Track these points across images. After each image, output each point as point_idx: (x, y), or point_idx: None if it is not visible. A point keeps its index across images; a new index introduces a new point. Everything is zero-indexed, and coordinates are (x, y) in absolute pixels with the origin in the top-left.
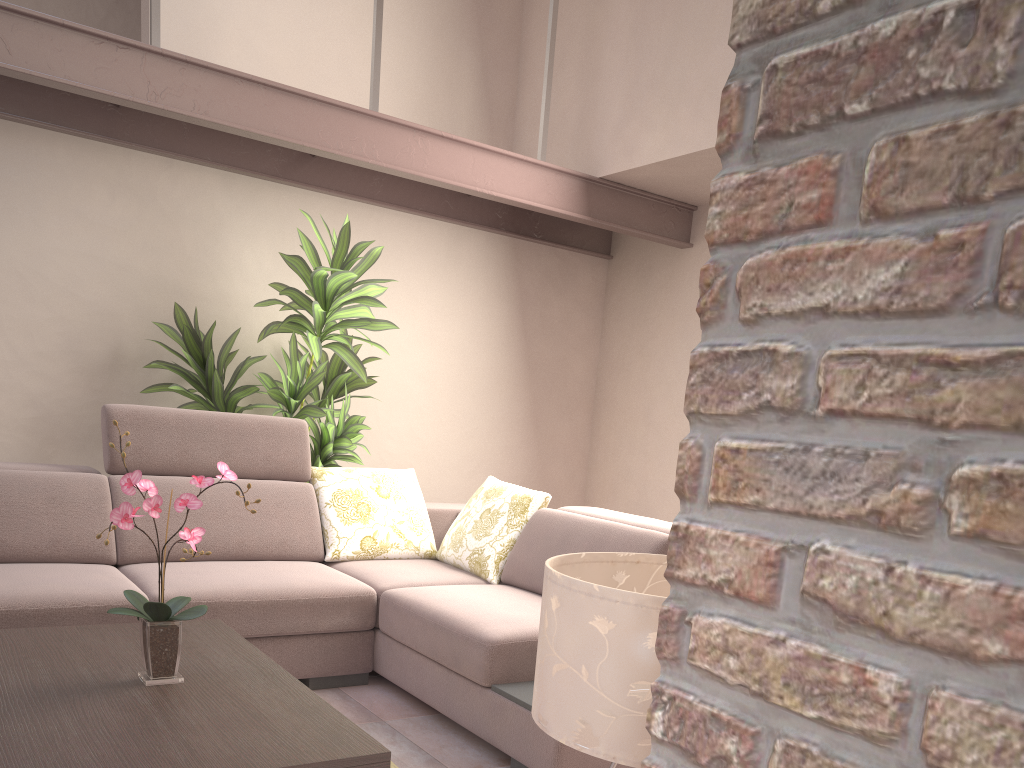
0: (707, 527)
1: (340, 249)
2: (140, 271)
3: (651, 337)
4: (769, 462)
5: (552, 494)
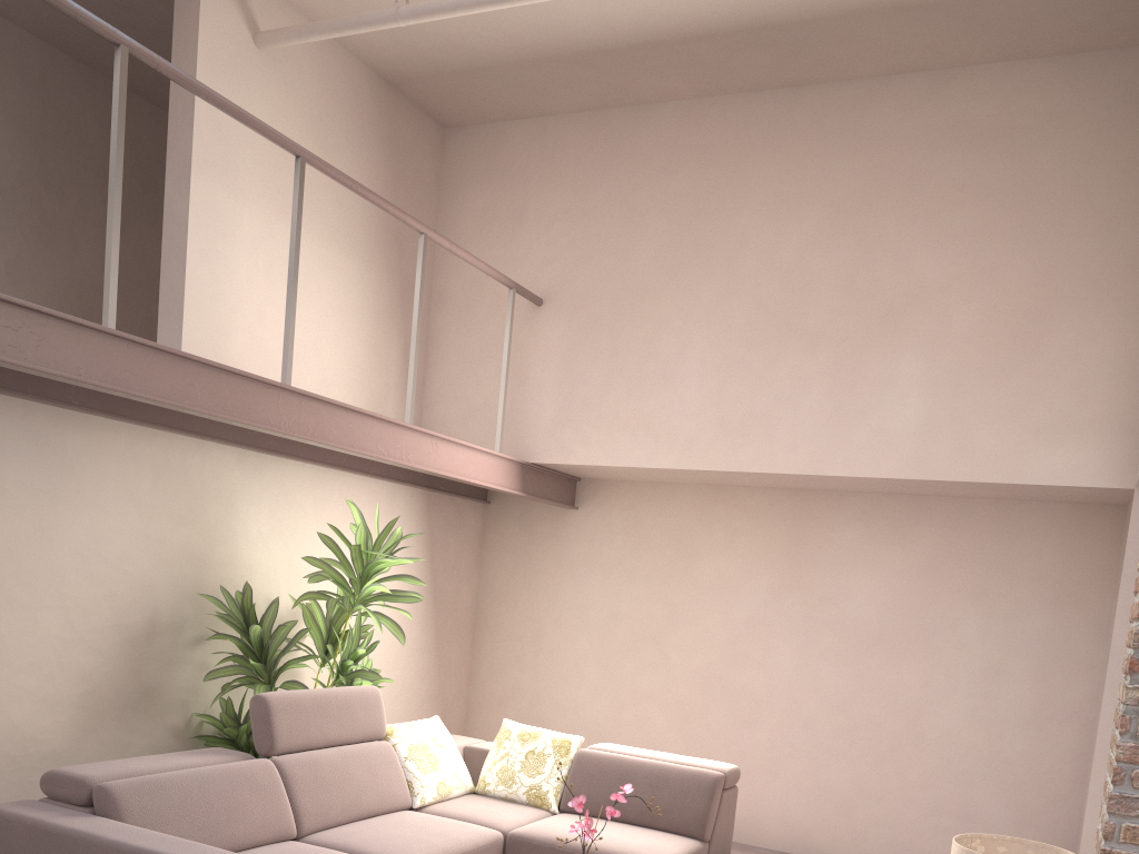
0: (1120, 850)
1: (383, 535)
2: (175, 543)
3: (538, 575)
4: None
5: (447, 707)
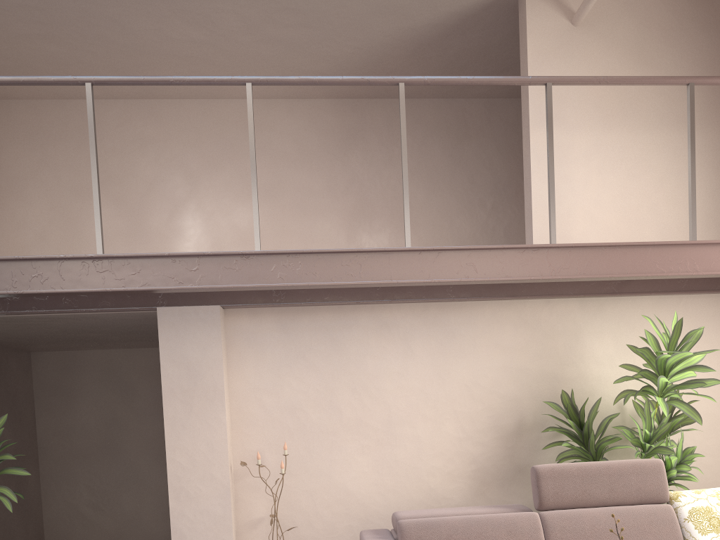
0: None
1: (674, 336)
2: (532, 370)
3: None
4: None
5: None
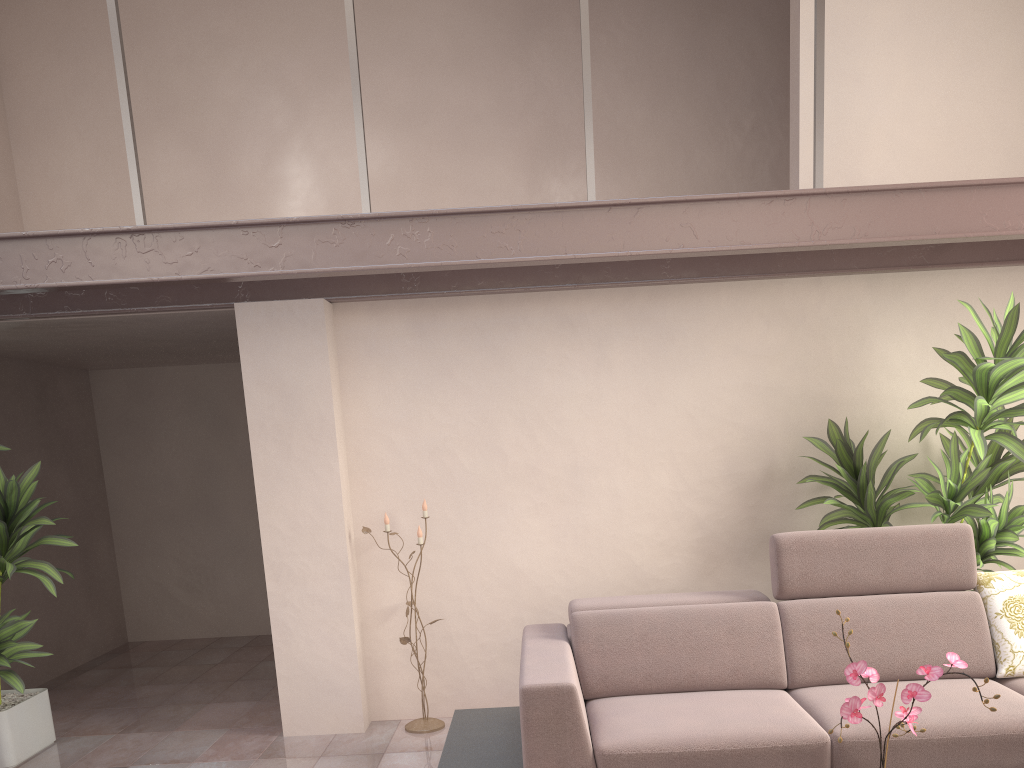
0: None
1: (1005, 333)
2: (790, 389)
3: None
4: None
5: None
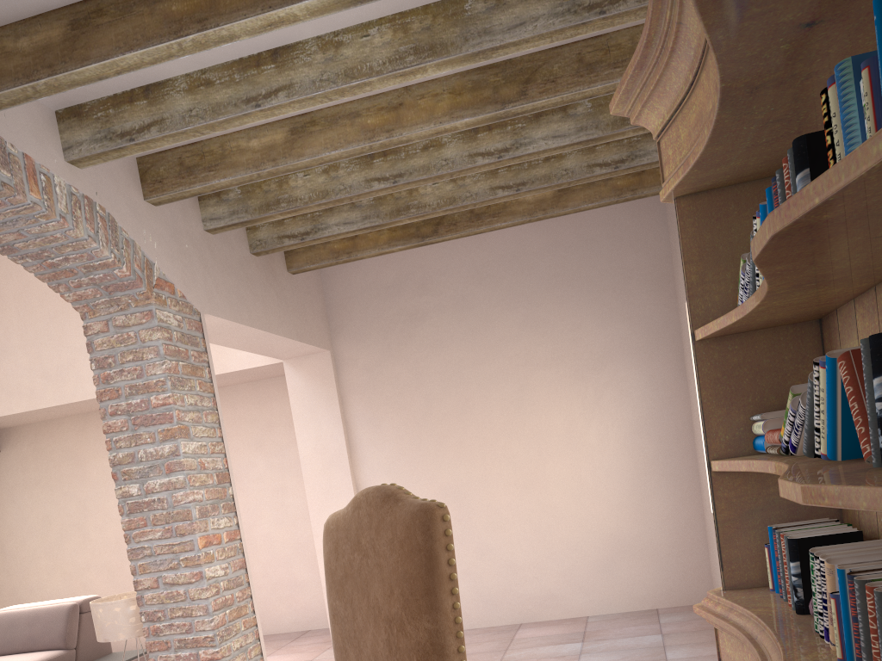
0: (141, 578)
1: None
2: None
3: None
4: (150, 564)
5: None
